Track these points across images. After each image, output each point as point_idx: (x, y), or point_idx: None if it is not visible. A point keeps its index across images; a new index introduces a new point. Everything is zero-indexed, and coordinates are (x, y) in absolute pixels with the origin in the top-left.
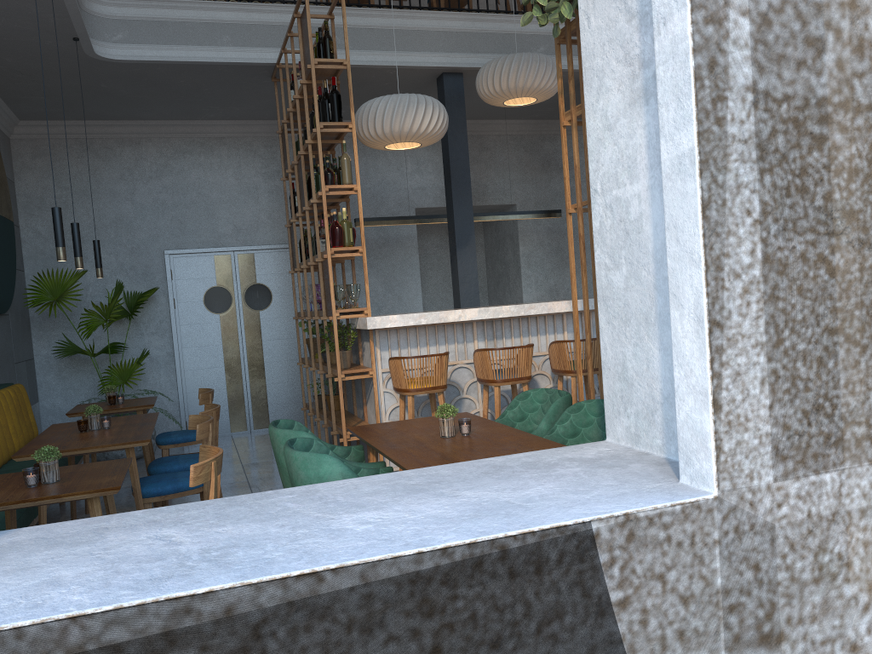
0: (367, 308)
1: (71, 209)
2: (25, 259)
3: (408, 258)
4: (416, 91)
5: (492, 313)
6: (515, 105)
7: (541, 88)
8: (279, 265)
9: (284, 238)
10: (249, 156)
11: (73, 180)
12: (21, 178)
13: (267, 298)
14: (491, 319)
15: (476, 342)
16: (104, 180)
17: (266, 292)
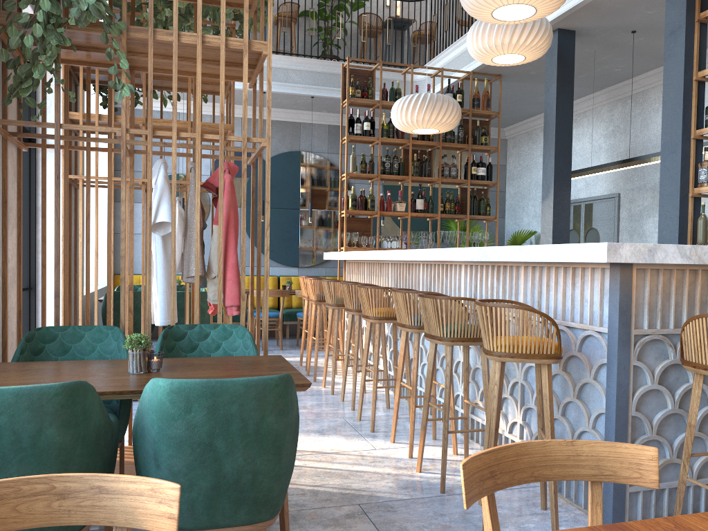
0: (344, 247)
1: (521, 178)
2: (505, 210)
3: (701, 203)
4: (595, 44)
5: (344, 256)
6: (523, 59)
7: (483, 49)
8: (606, 212)
9: (611, 188)
10: (598, 122)
11: (523, 160)
12: (508, 162)
13: (597, 240)
14: (369, 261)
15: (365, 277)
16: (534, 157)
17: (597, 235)
